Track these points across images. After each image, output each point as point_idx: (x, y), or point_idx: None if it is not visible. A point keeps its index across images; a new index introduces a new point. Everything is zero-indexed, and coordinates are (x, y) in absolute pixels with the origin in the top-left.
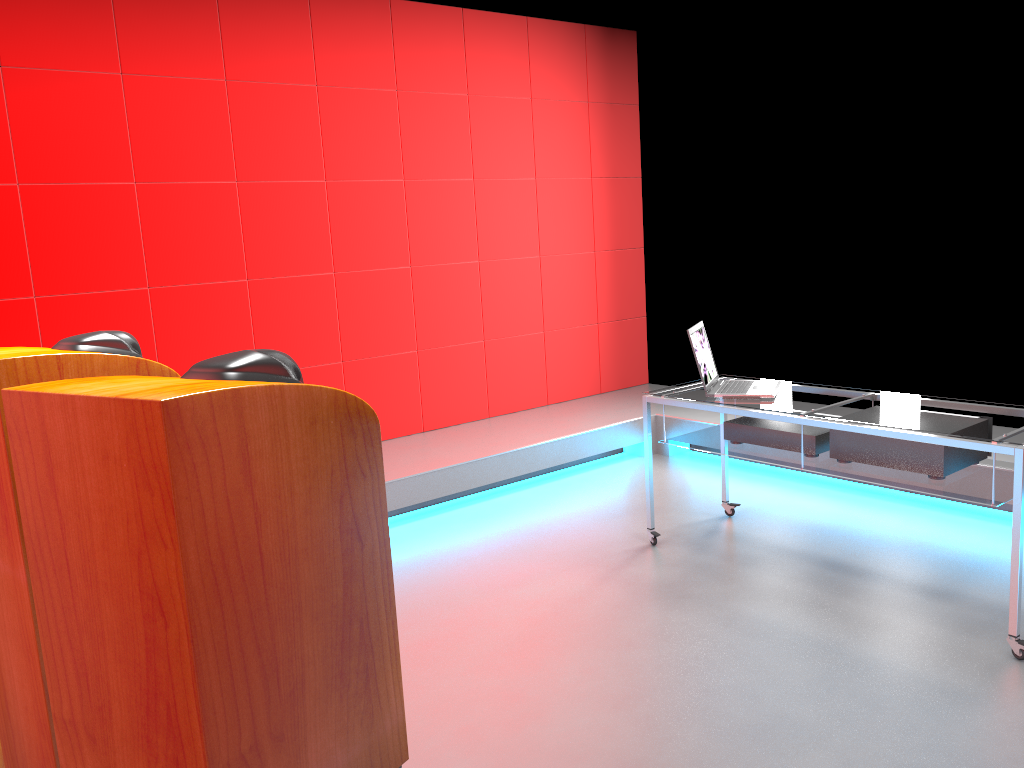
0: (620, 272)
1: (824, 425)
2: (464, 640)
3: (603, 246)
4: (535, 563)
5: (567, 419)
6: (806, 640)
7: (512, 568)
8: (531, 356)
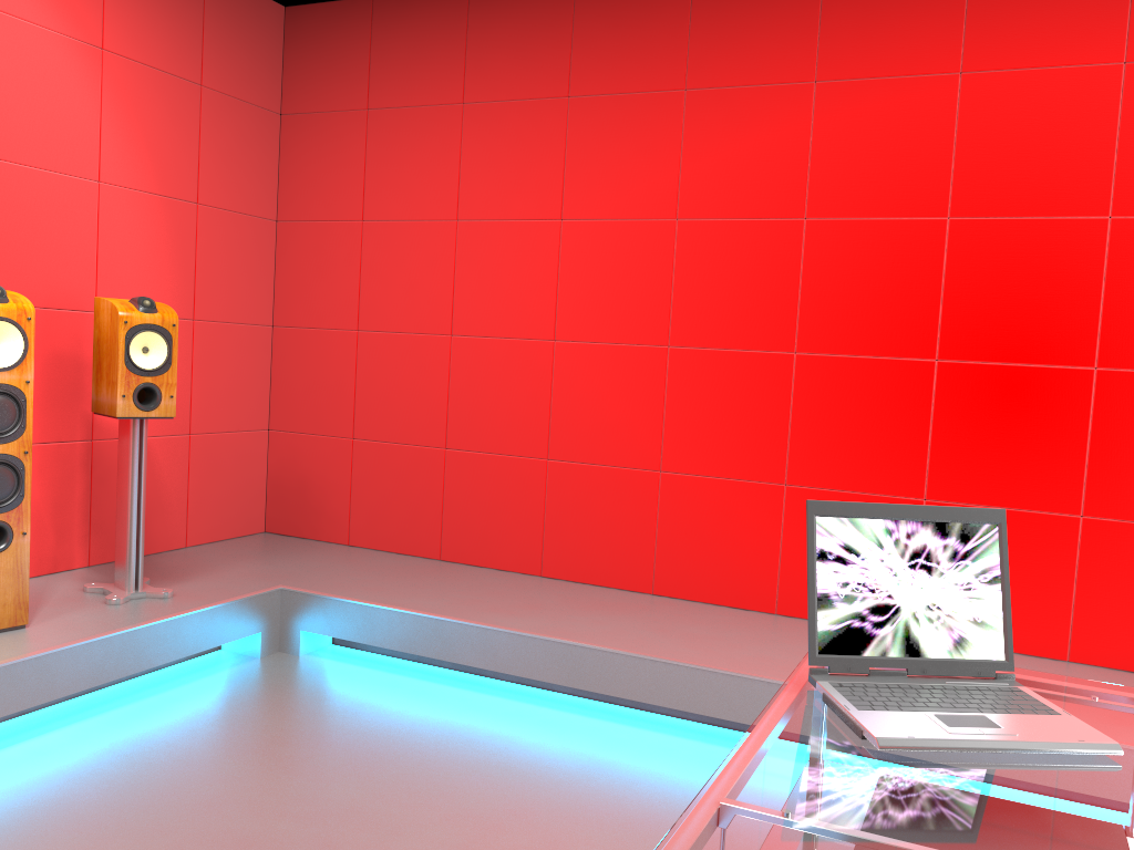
0: None
1: None
2: None
3: None
4: None
5: None
6: None
7: None
8: None
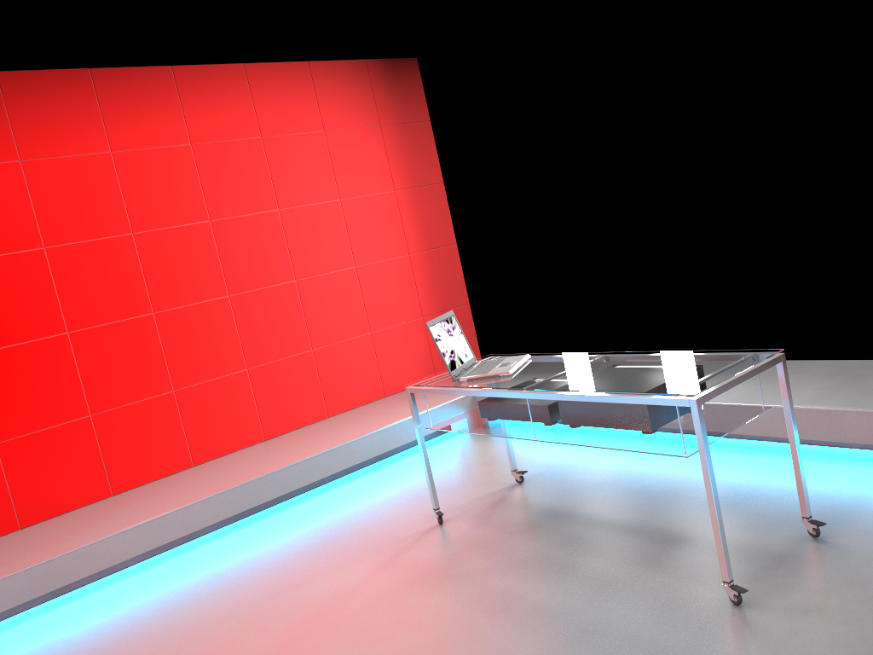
0: (437, 268)
1: (541, 397)
2: (228, 654)
3: (416, 248)
4: (328, 559)
5: (394, 409)
6: (542, 610)
7: (305, 567)
8: (361, 356)
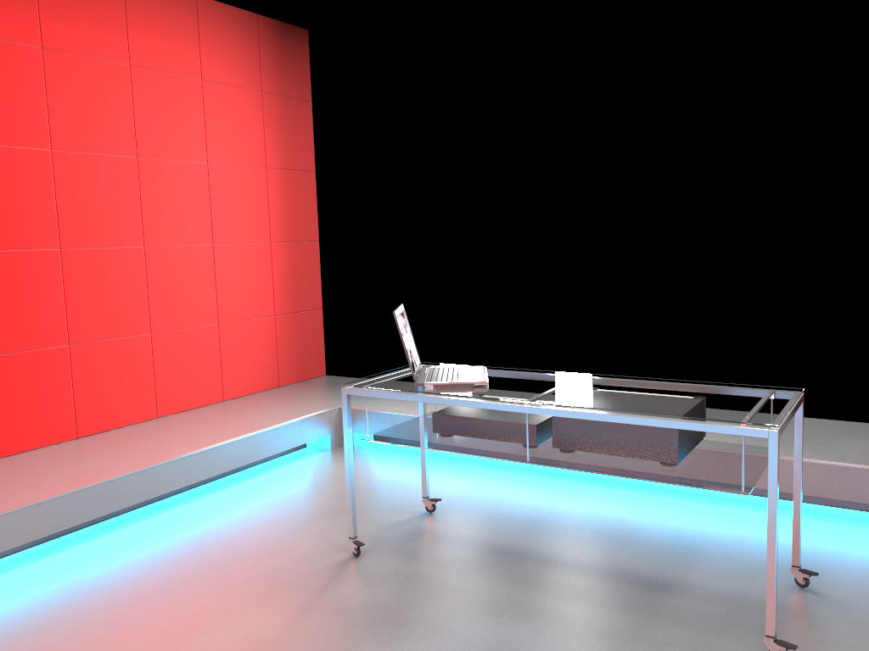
0: (296, 264)
1: (554, 413)
2: None
3: (279, 237)
4: (218, 596)
5: (246, 415)
6: None
7: (189, 607)
8: (205, 349)
